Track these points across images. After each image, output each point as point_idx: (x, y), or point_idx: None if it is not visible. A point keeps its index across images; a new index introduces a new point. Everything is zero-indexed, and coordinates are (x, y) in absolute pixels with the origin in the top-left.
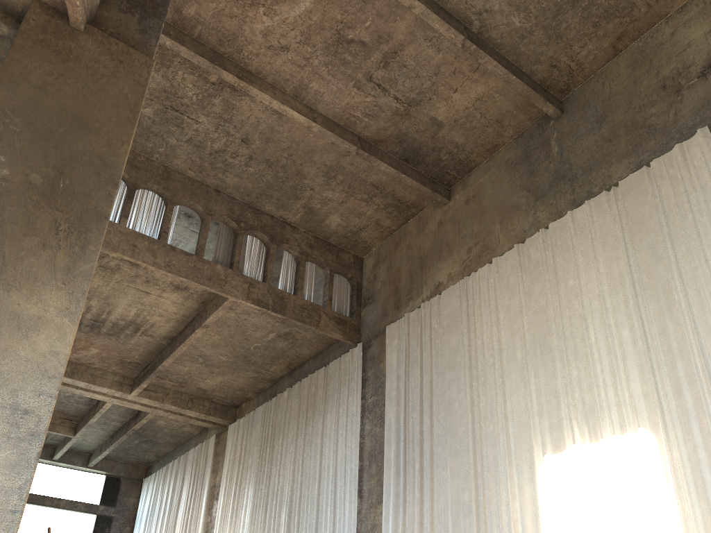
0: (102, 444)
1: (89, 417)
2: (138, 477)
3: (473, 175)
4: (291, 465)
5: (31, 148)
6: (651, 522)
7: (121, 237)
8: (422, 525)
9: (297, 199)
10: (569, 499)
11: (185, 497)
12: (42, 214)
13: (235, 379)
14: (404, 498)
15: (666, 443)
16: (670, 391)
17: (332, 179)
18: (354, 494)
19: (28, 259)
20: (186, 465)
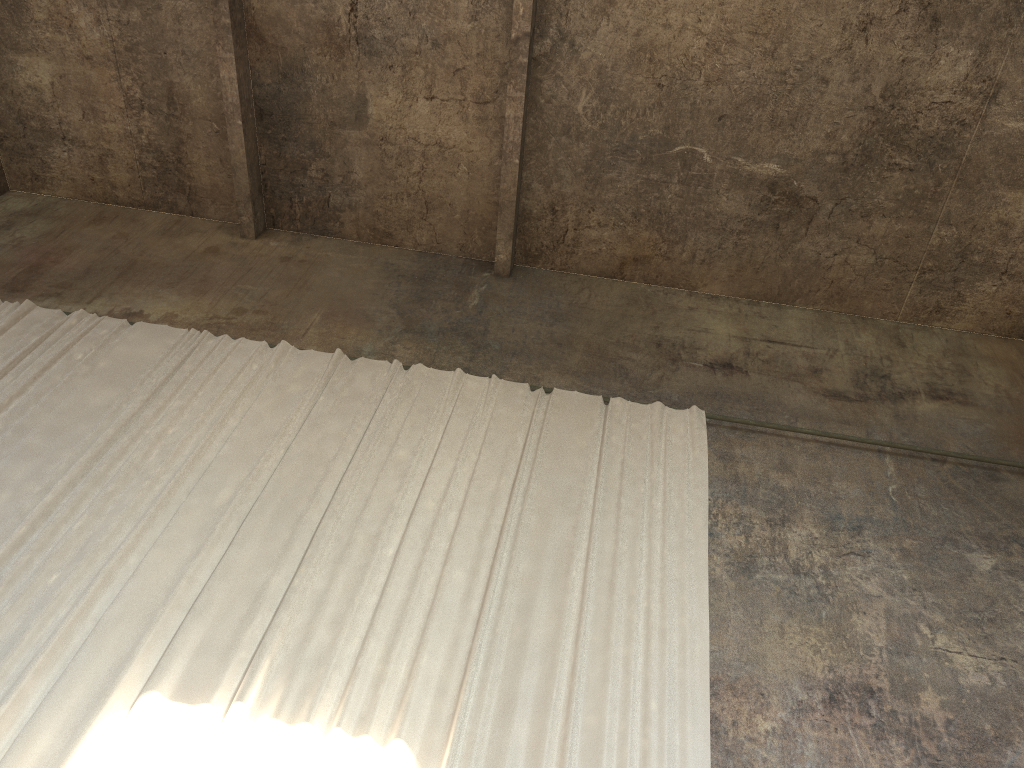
0: None
1: None
2: None
3: (321, 241)
4: None
5: None
6: None
7: None
8: None
9: None
10: None
11: None
12: None
13: None
14: None
15: None
16: (491, 707)
17: (118, 1)
18: None
19: None
20: None
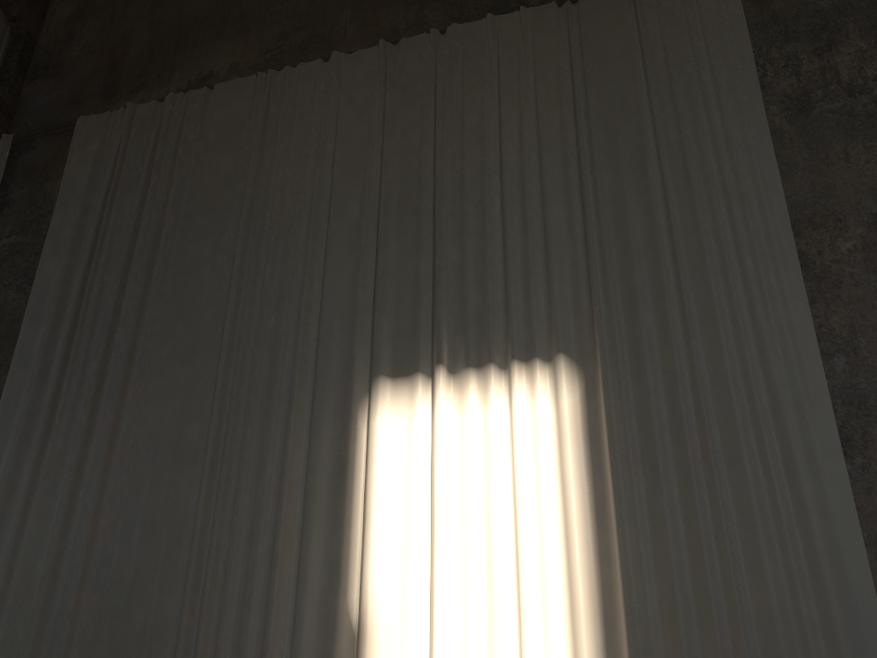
0: None
1: None
2: None
3: None
4: None
5: None
6: (555, 502)
7: None
8: (80, 474)
9: None
10: (410, 453)
11: None
12: None
13: None
14: (49, 422)
15: (606, 381)
16: (619, 307)
17: None
18: None
19: None
20: None
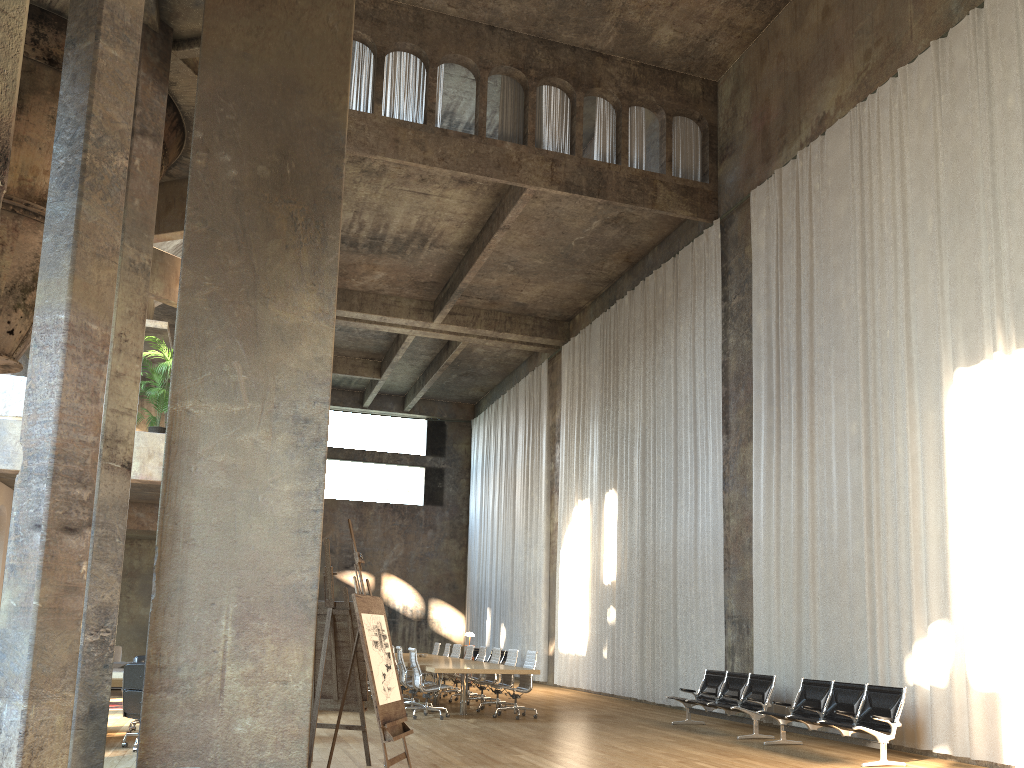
0: (415, 383)
1: (393, 354)
2: (465, 419)
3: None
4: (641, 396)
5: (251, 135)
6: None
7: (378, 131)
8: (800, 465)
9: (604, 15)
10: (983, 426)
11: (521, 441)
12: (277, 211)
13: (559, 286)
14: (778, 433)
15: None
16: None
17: None
18: (718, 430)
19: (276, 265)
20: (518, 401)
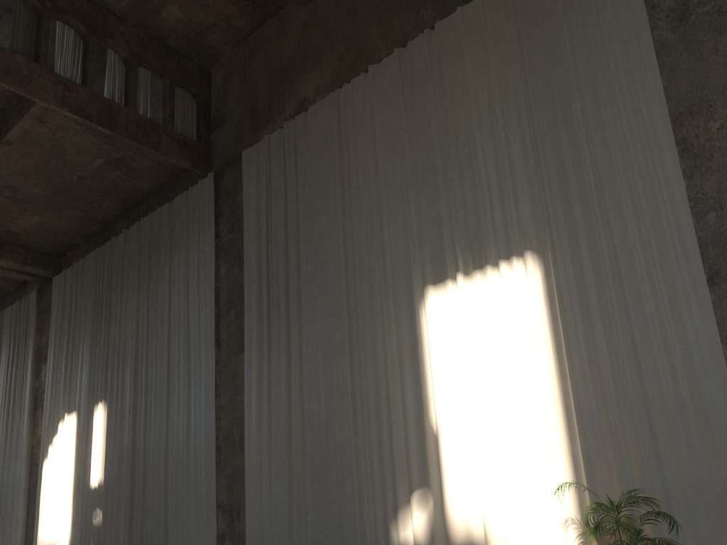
0: None
1: None
2: None
3: None
4: (135, 317)
5: None
6: (533, 346)
7: None
8: (290, 369)
9: None
10: (450, 329)
11: (4, 362)
12: None
13: (55, 219)
14: (269, 343)
15: (554, 264)
16: (560, 210)
17: None
18: (211, 343)
19: None
20: (2, 326)
